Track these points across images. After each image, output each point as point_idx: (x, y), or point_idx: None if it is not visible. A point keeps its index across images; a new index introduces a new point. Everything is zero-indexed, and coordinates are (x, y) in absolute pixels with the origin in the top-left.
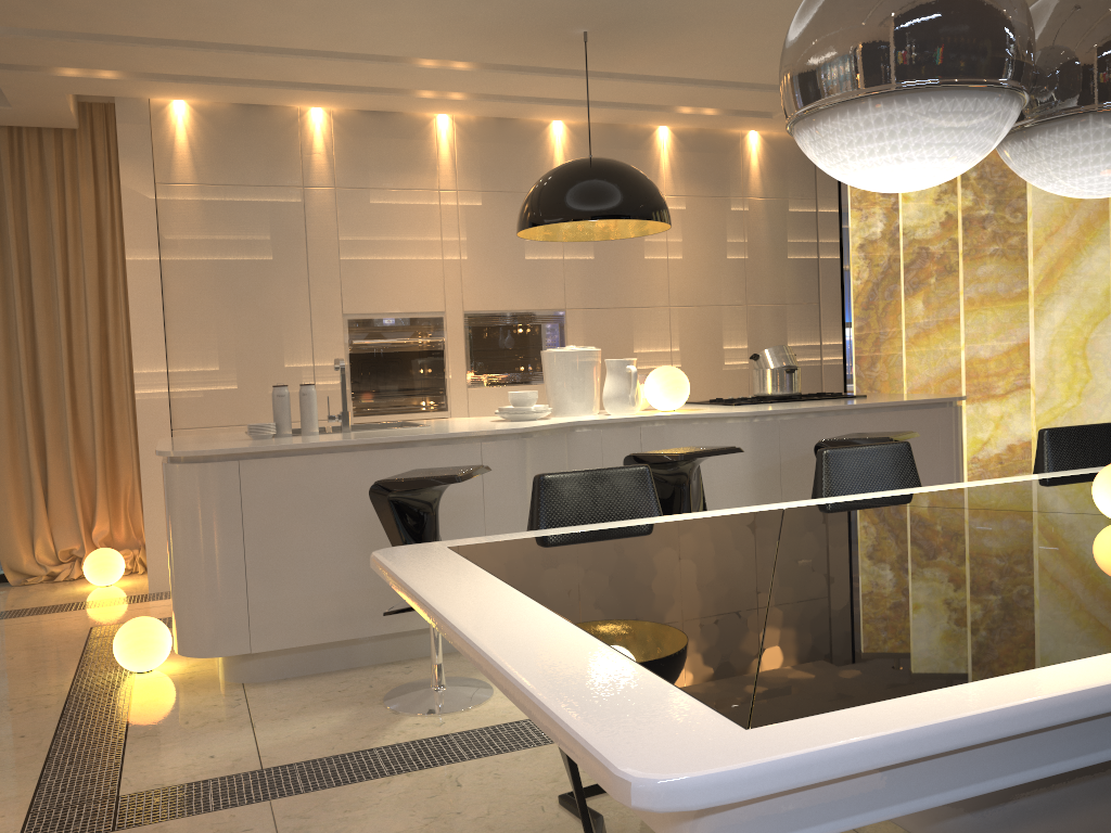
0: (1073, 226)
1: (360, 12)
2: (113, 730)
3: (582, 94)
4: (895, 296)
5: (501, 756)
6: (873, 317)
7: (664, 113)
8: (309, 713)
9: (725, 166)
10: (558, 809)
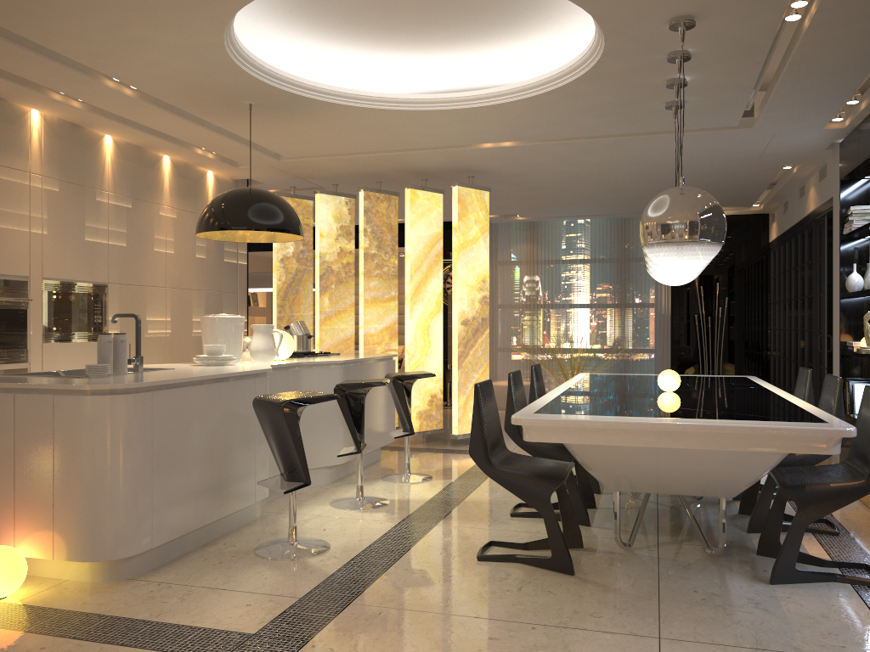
0: (425, 266)
1: (153, 50)
2: (117, 621)
3: (165, 128)
4: (299, 293)
5: (405, 557)
6: (287, 305)
7: (187, 150)
8: (238, 574)
9: (197, 192)
10: (483, 562)
